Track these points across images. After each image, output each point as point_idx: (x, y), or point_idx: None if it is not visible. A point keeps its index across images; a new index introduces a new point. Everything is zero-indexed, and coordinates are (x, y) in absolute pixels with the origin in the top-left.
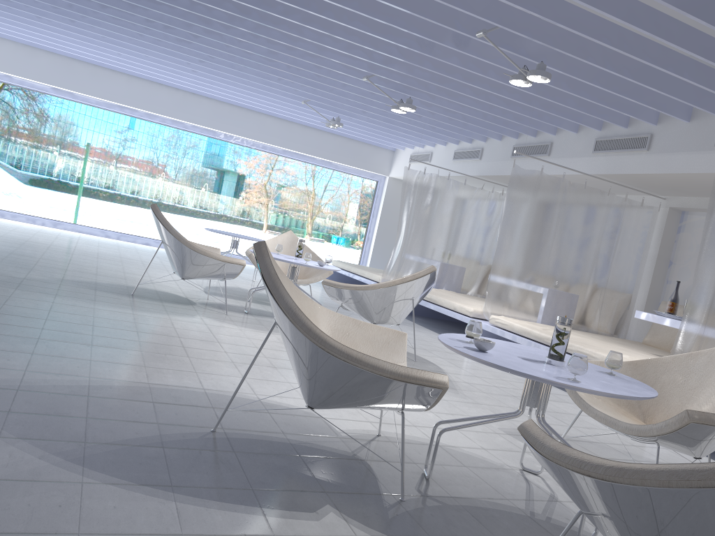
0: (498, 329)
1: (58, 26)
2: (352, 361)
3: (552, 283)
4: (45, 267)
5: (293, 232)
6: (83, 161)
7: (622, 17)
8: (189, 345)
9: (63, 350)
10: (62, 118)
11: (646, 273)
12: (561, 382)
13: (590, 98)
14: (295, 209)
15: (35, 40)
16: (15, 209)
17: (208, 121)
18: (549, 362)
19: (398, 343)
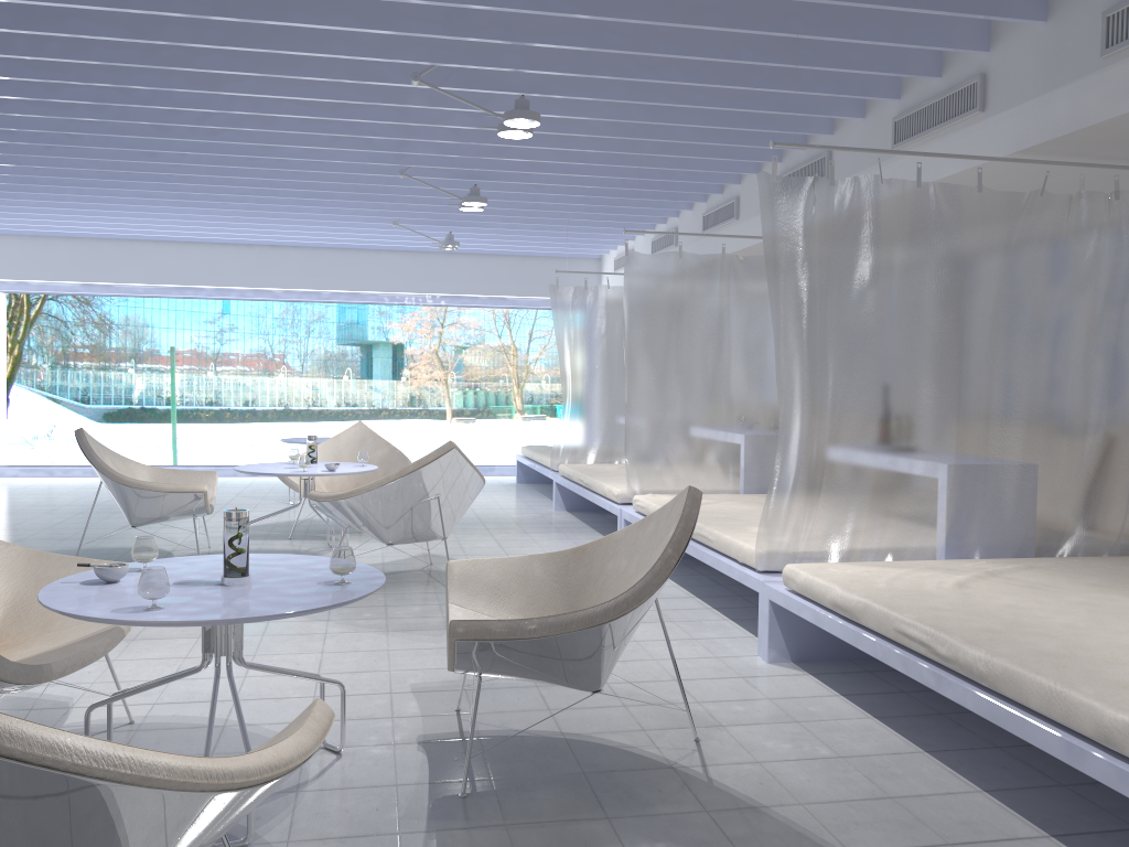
0: (638, 516)
1: (30, 205)
2: None
3: (747, 425)
4: None
5: (494, 412)
6: (170, 374)
7: (535, 6)
8: None
9: None
10: (130, 321)
11: None
12: (97, 615)
13: (692, 122)
14: (489, 378)
15: (38, 227)
16: None
17: (303, 279)
18: (221, 582)
19: None
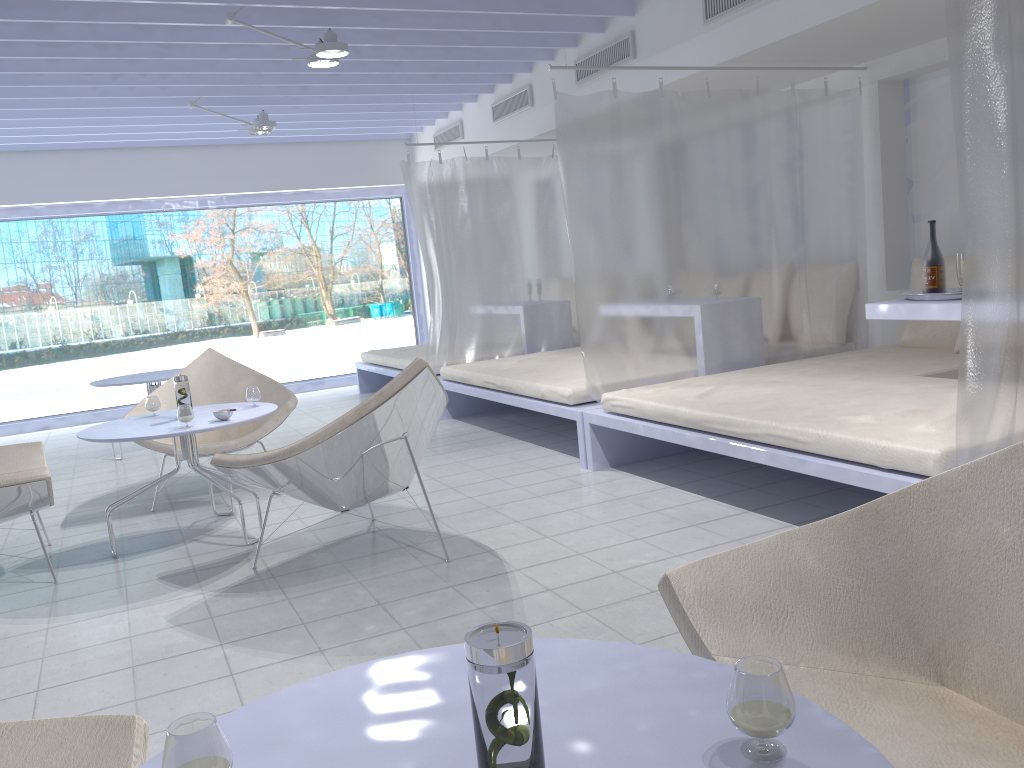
0: (620, 418)
1: None
2: None
3: (704, 293)
4: None
5: (304, 320)
6: None
7: None
8: None
9: None
10: None
11: (872, 216)
12: None
13: None
14: (294, 284)
15: None
16: None
17: (70, 190)
18: None
19: (102, 766)
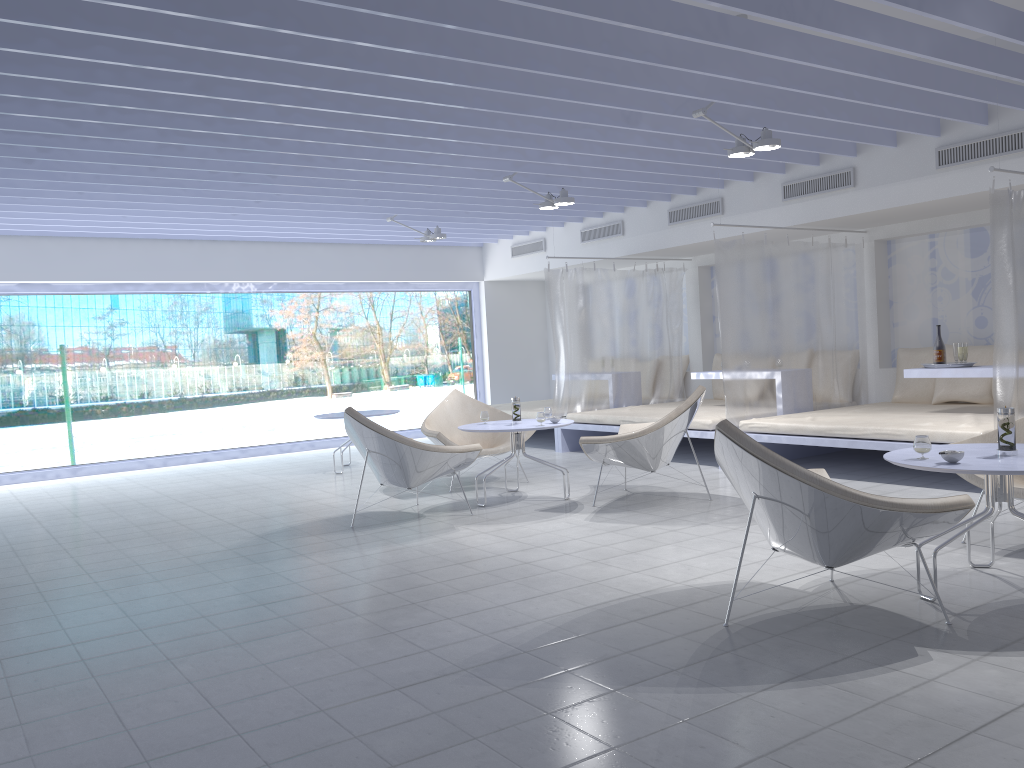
0: (758, 434)
1: (52, 204)
2: (898, 507)
3: (784, 364)
4: (208, 528)
5: (367, 386)
6: (61, 372)
7: (870, 73)
8: (526, 559)
9: (457, 605)
10: (15, 321)
11: (869, 322)
12: None
13: (789, 146)
14: (361, 356)
15: None
16: None
17: (242, 272)
18: (1004, 454)
19: None
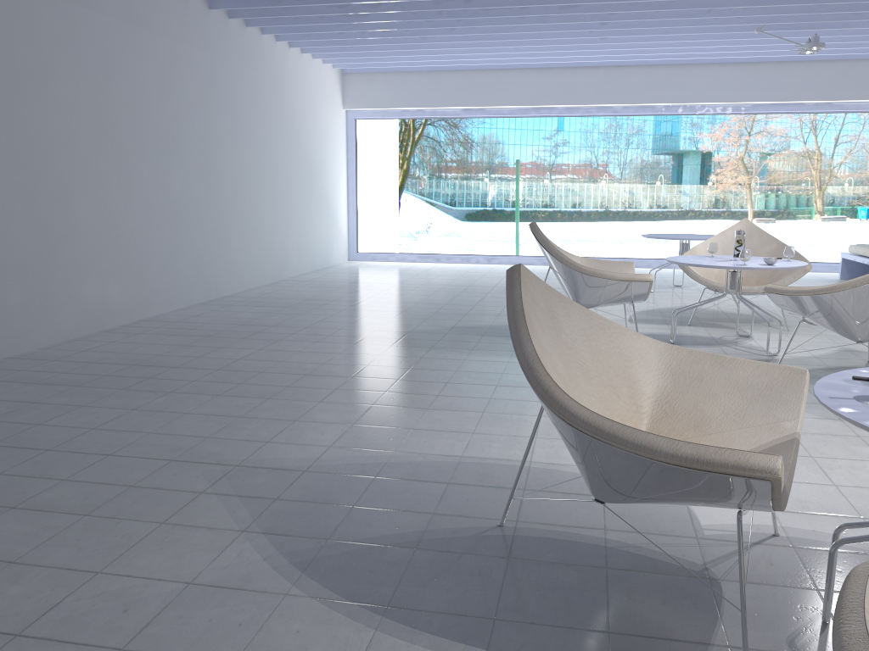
0: None
1: (442, 41)
2: (603, 437)
3: None
4: (444, 314)
5: (794, 214)
6: (515, 182)
7: None
8: None
9: (389, 417)
10: (486, 140)
11: None
12: None
13: None
14: (791, 182)
15: (434, 63)
16: (457, 249)
17: (641, 95)
18: None
19: (789, 387)
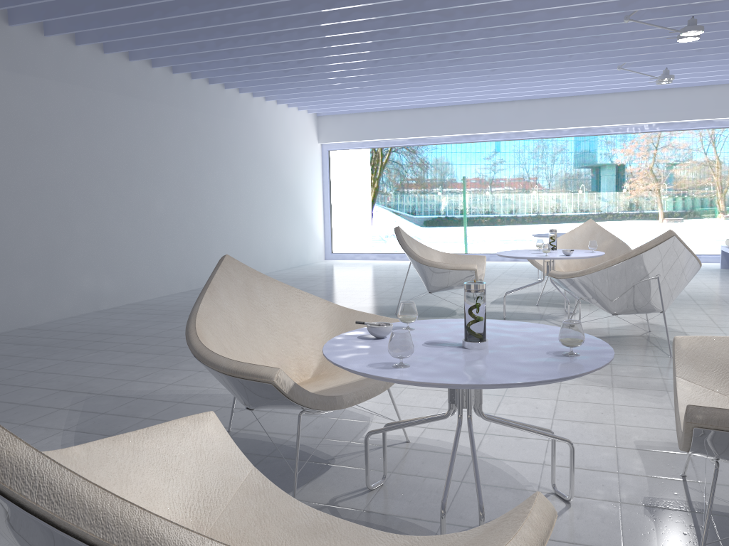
0: None
1: (376, 89)
2: (200, 359)
3: None
4: (351, 299)
5: (699, 213)
6: (462, 194)
7: None
8: None
9: None
10: (438, 161)
11: None
12: (355, 368)
13: None
14: (695, 187)
15: (383, 105)
16: None
17: (549, 122)
18: (462, 345)
19: None
